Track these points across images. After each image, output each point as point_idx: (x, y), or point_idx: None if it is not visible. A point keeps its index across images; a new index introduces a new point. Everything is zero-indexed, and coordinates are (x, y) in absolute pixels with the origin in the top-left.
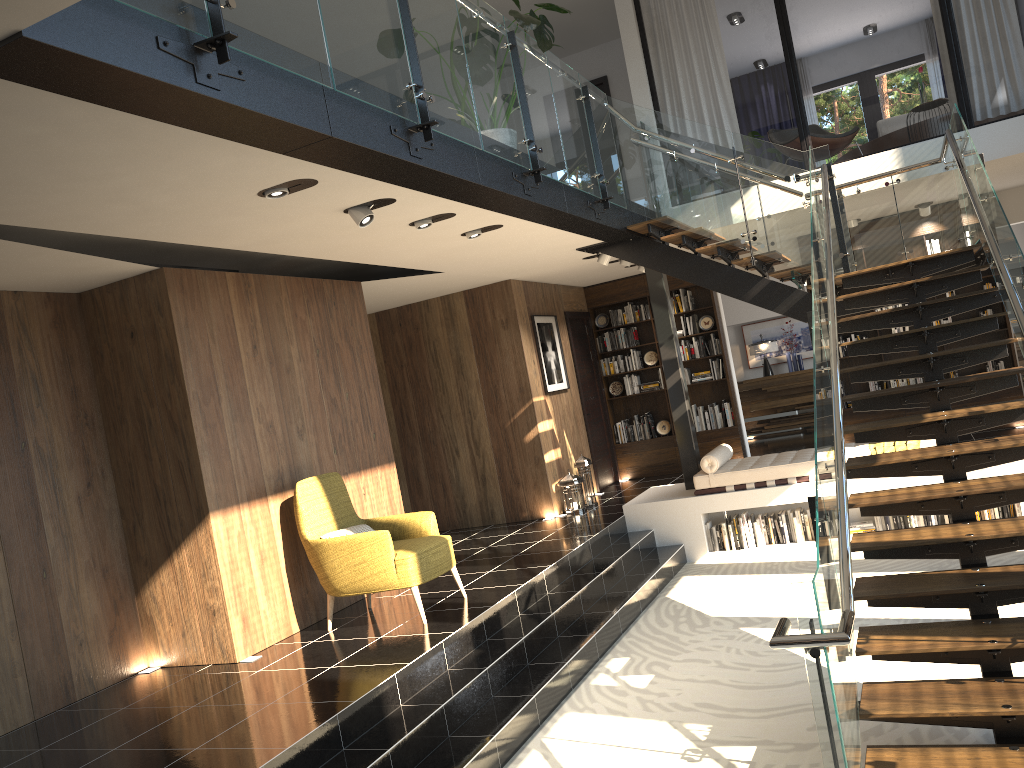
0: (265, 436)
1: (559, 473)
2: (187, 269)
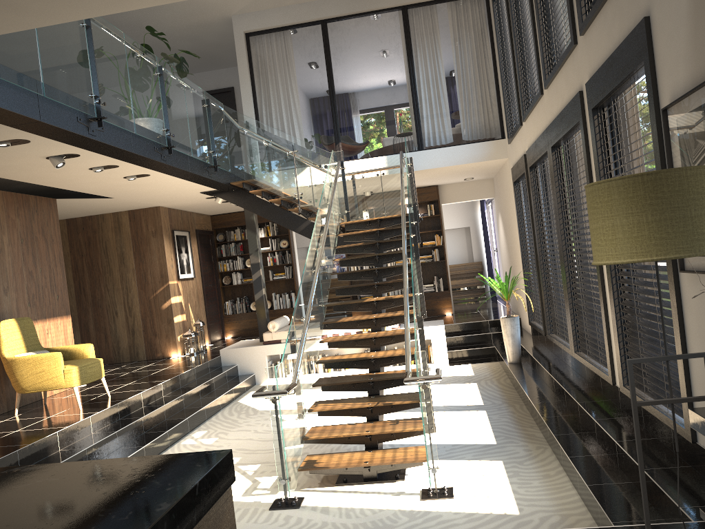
0: None
1: (183, 330)
2: None
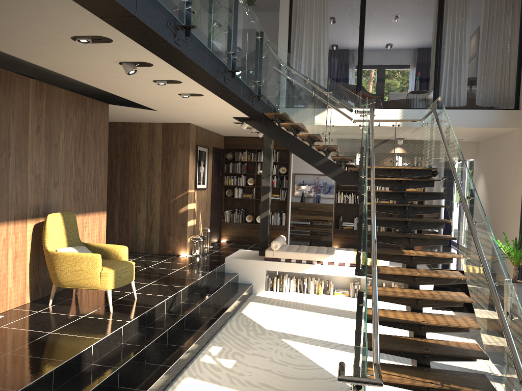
0: (33, 182)
1: (193, 233)
2: (5, 70)
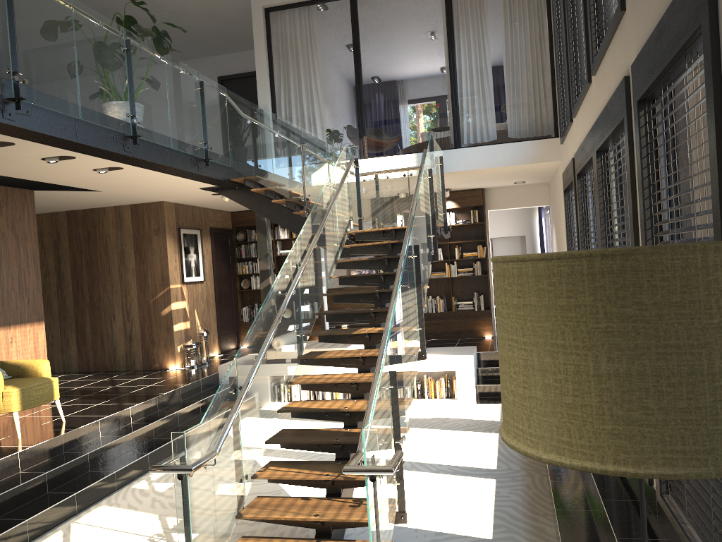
0: None
1: (186, 339)
2: None
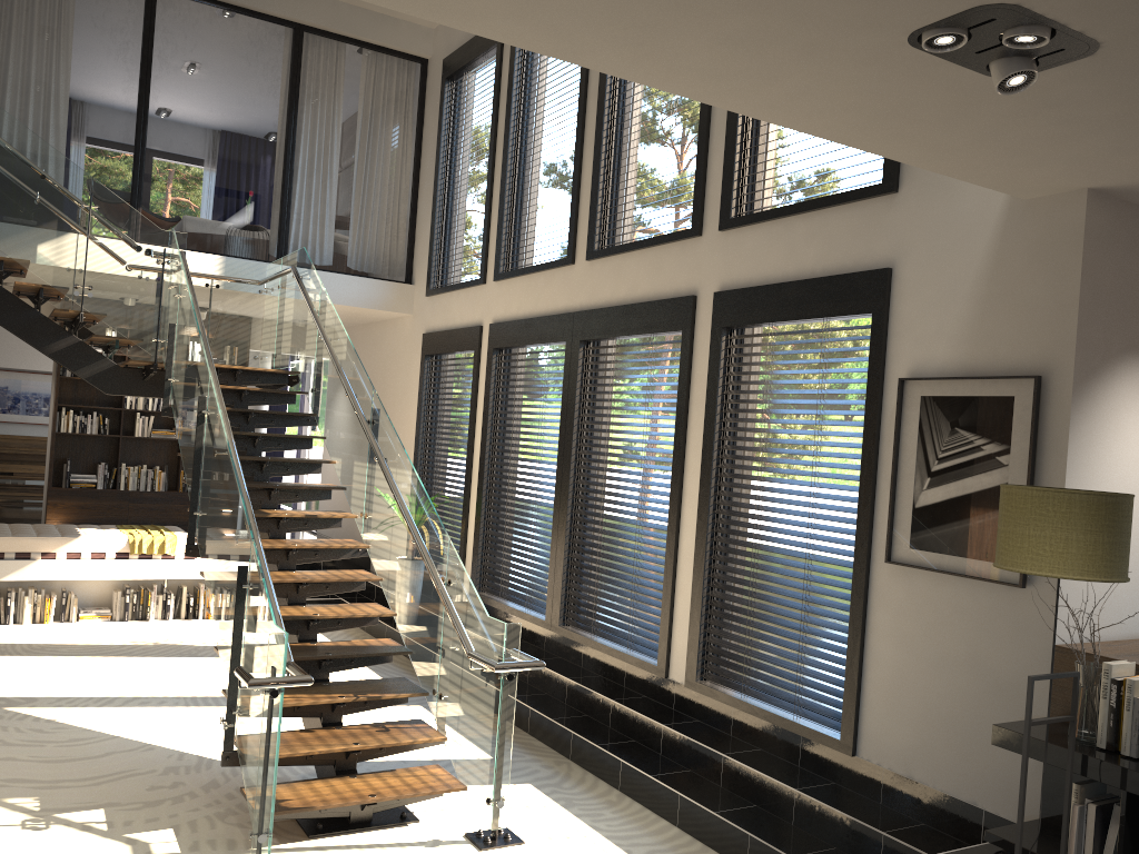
0: None
1: None
2: None
